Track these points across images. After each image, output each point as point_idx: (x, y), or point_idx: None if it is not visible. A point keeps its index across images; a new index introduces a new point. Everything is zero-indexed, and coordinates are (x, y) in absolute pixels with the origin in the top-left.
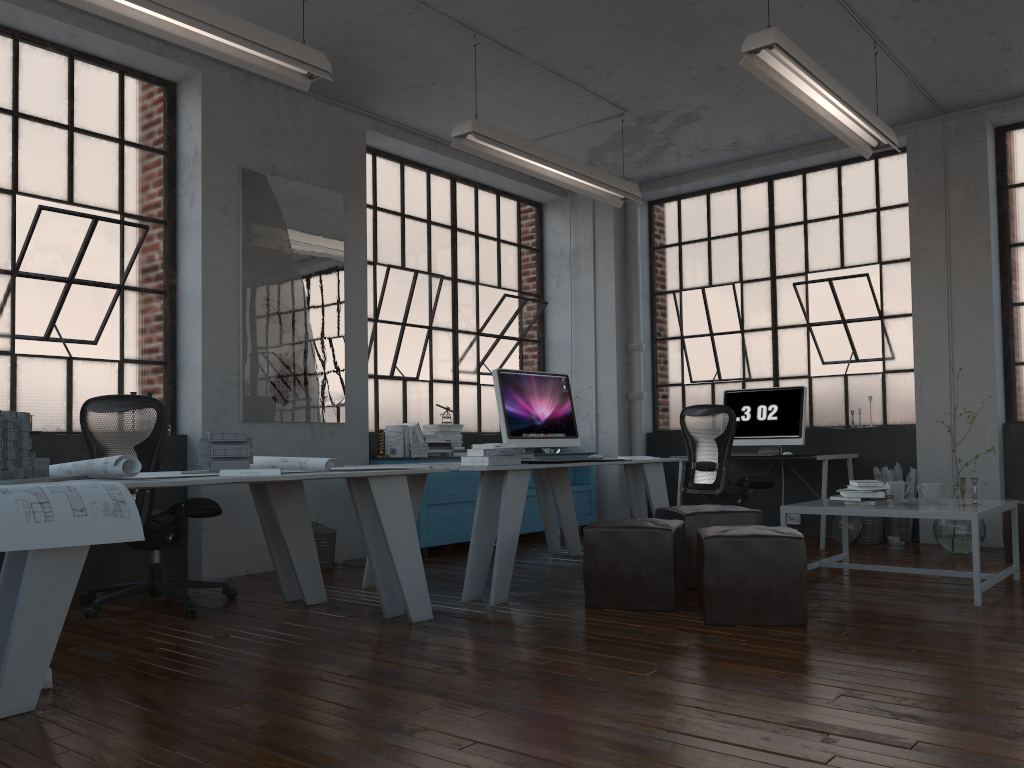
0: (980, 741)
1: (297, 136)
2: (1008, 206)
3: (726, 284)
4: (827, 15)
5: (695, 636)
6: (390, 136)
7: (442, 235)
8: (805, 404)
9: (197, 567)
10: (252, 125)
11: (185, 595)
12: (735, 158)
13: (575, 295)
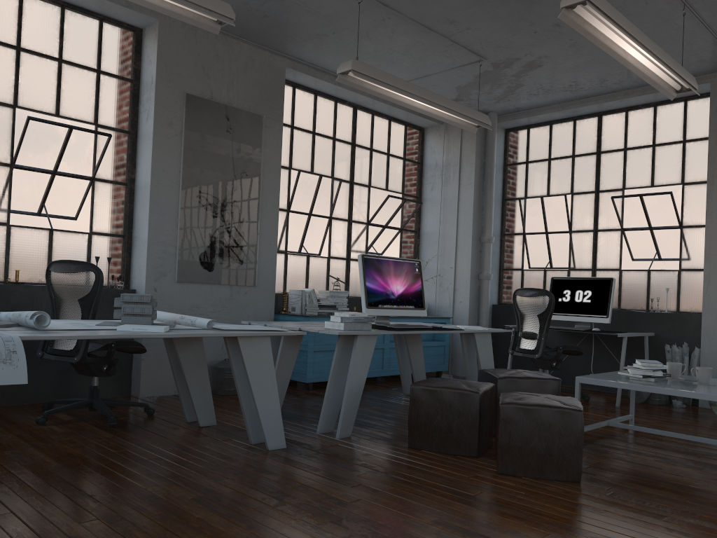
0: None
1: (231, 71)
2: None
3: (560, 195)
4: None
5: (484, 484)
6: (304, 73)
7: (344, 149)
8: (613, 292)
9: (137, 387)
10: (196, 62)
11: (109, 412)
12: (572, 97)
13: (444, 198)
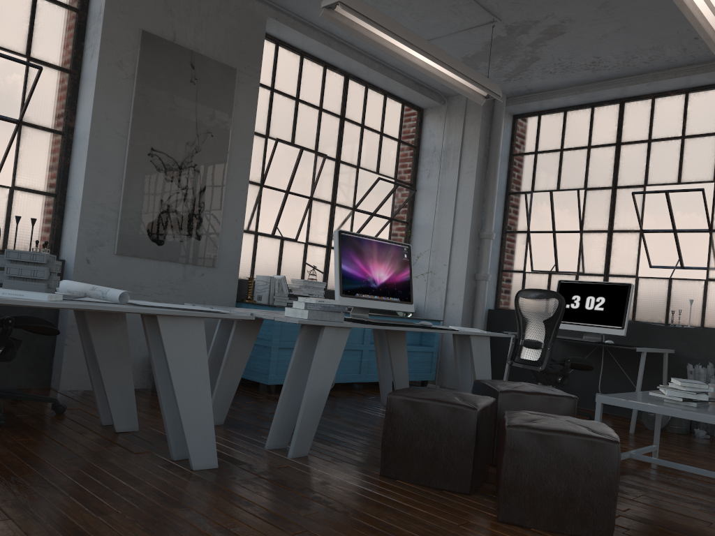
0: None
1: (200, 11)
2: None
3: (572, 189)
4: None
5: None
6: (289, 26)
7: (331, 122)
8: (631, 300)
9: (57, 378)
10: None
11: None
12: (593, 79)
13: (441, 187)
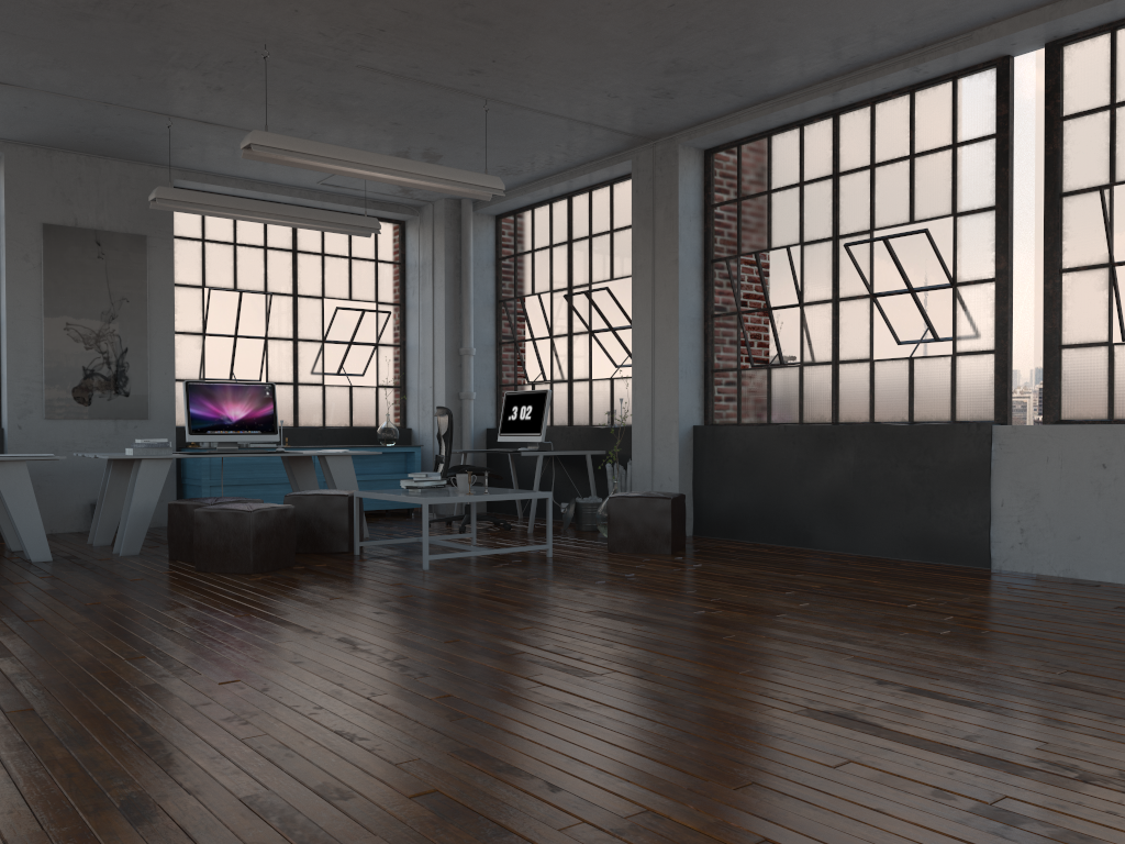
0: (73, 621)
1: (100, 193)
2: (711, 224)
3: (533, 294)
4: (417, 87)
5: (161, 576)
6: (201, 182)
7: (281, 258)
8: (548, 406)
9: None
10: (54, 189)
11: None
12: (527, 180)
13: (423, 304)
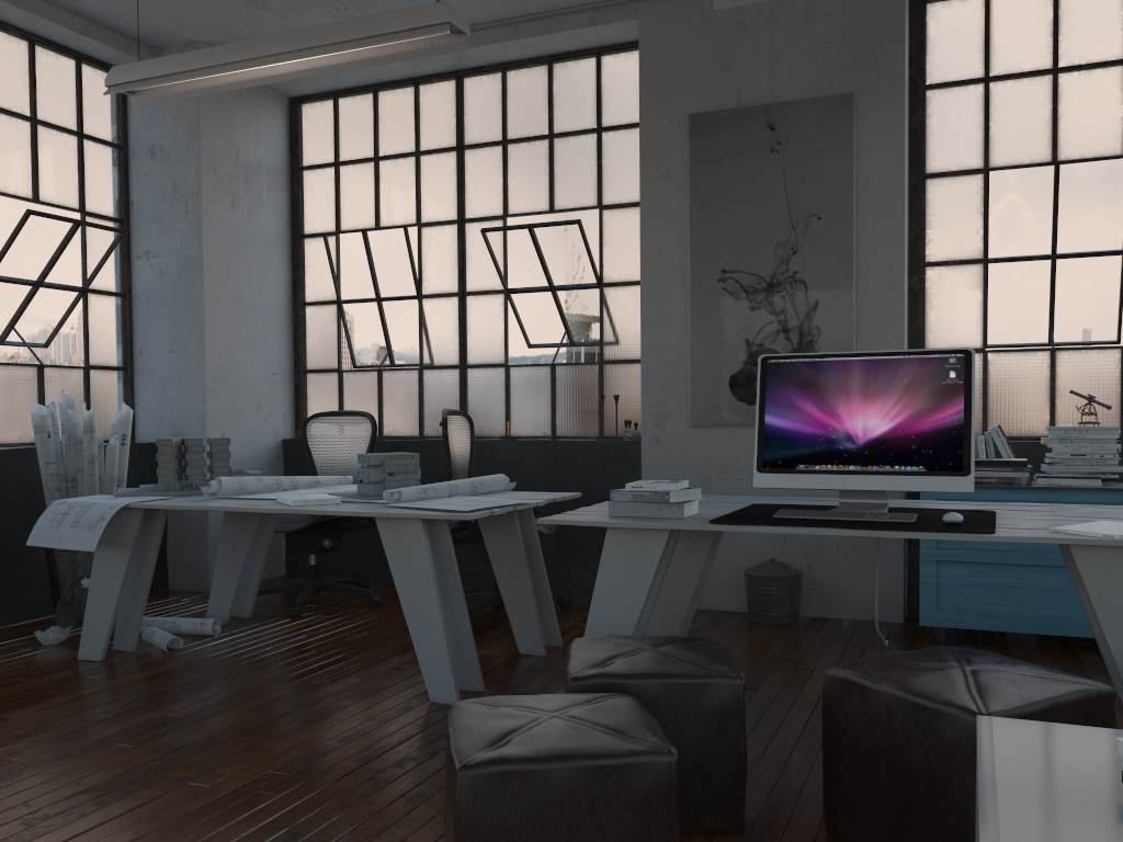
0: None
1: (775, 39)
2: None
3: None
4: None
5: None
6: None
7: None
8: None
9: None
10: (705, 54)
11: None
12: None
13: None
